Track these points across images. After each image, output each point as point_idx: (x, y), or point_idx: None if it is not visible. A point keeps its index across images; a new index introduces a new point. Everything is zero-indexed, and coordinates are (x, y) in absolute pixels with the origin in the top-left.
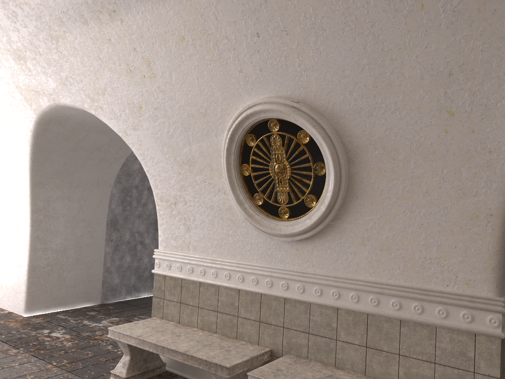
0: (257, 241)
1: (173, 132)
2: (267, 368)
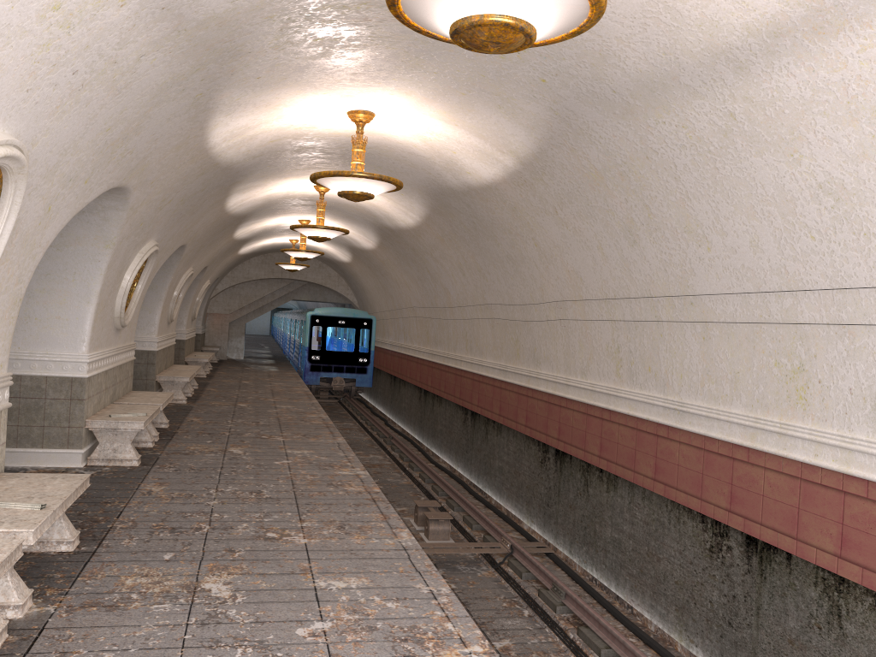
0: None
1: None
2: (3, 526)
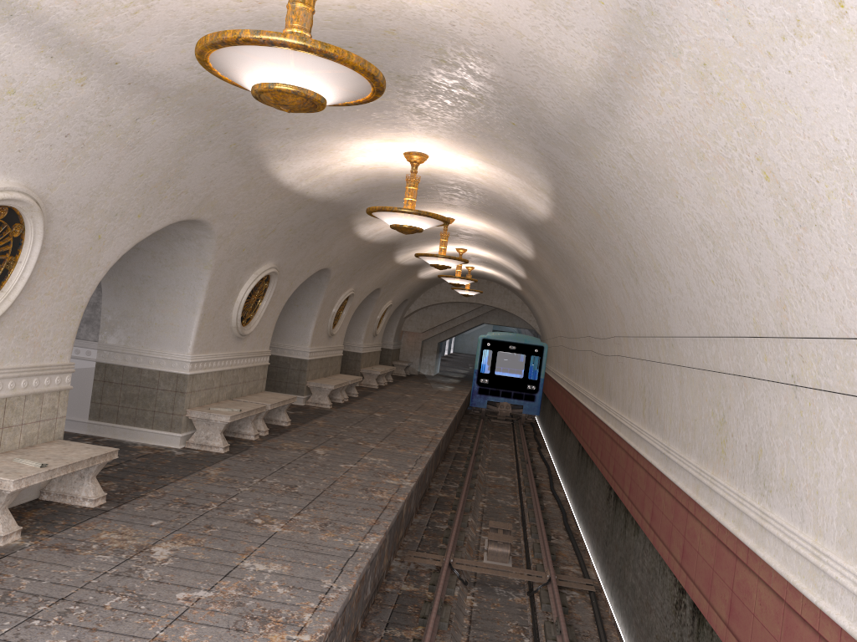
0: None
1: None
2: None
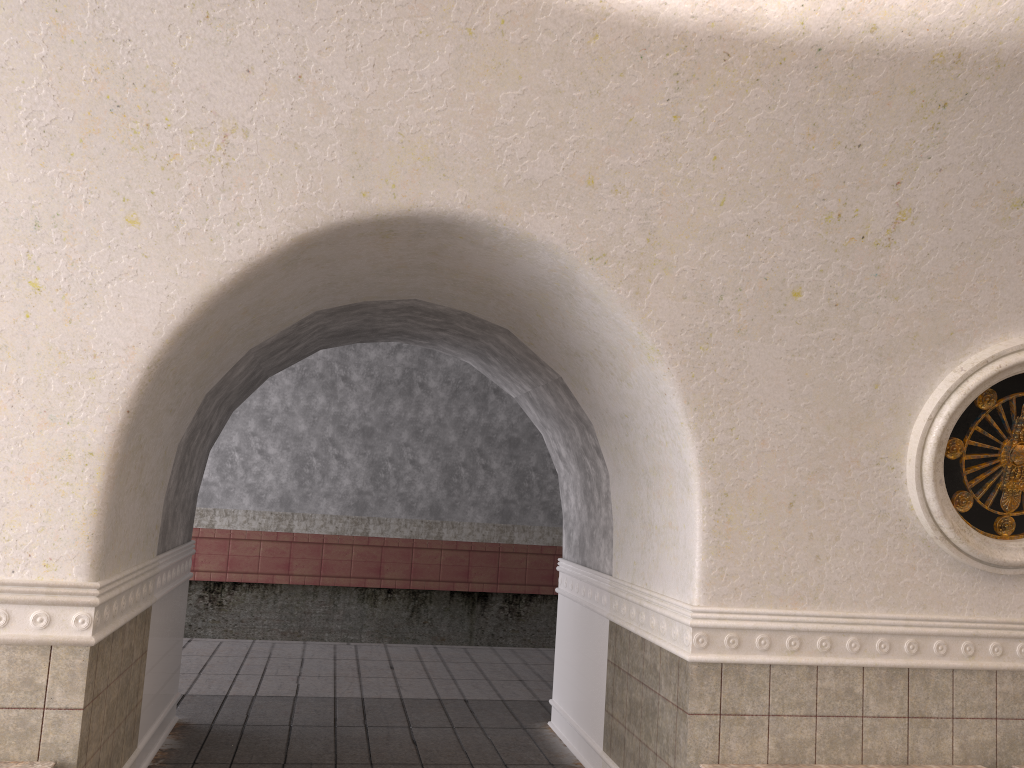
0: None
1: None
2: None
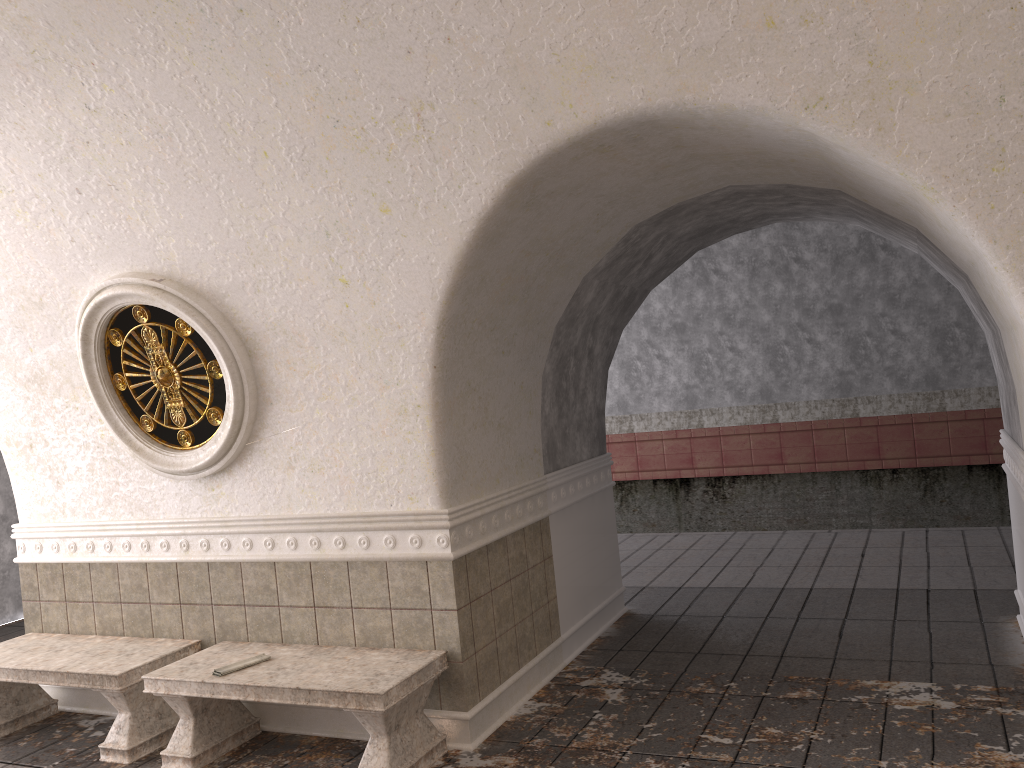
0: (159, 486)
1: (2, 334)
2: (176, 665)
